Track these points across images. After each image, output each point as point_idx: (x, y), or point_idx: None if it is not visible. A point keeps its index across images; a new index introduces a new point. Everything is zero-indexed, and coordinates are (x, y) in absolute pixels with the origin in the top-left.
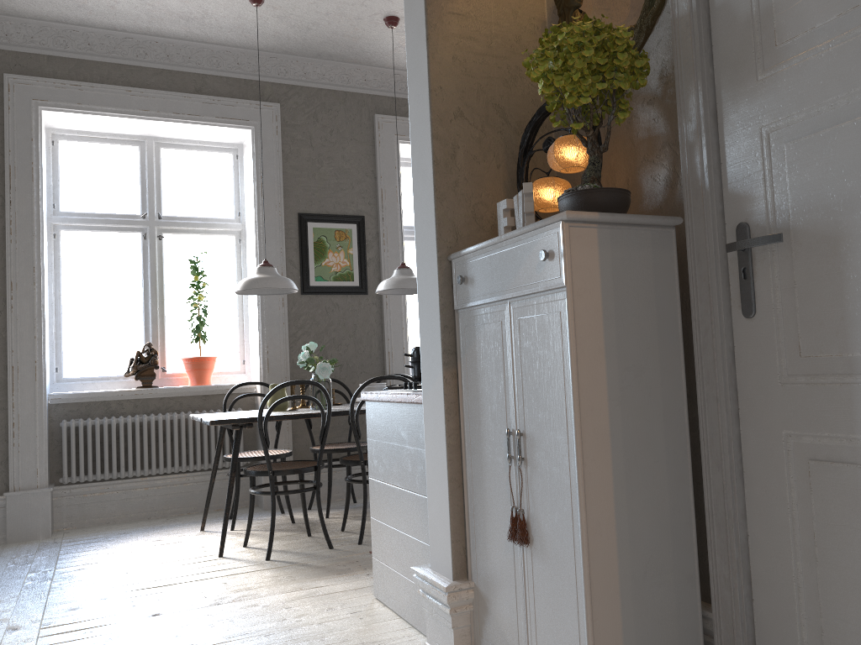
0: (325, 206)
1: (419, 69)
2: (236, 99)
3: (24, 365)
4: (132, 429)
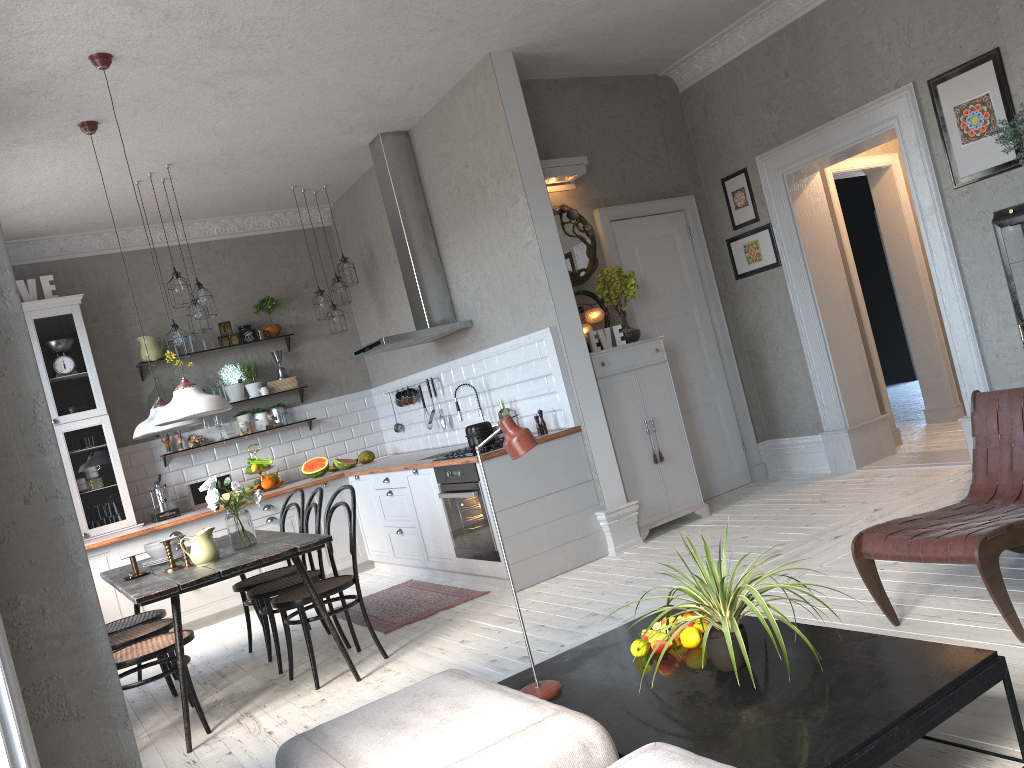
0: None
1: (557, 261)
2: None
3: None
4: None
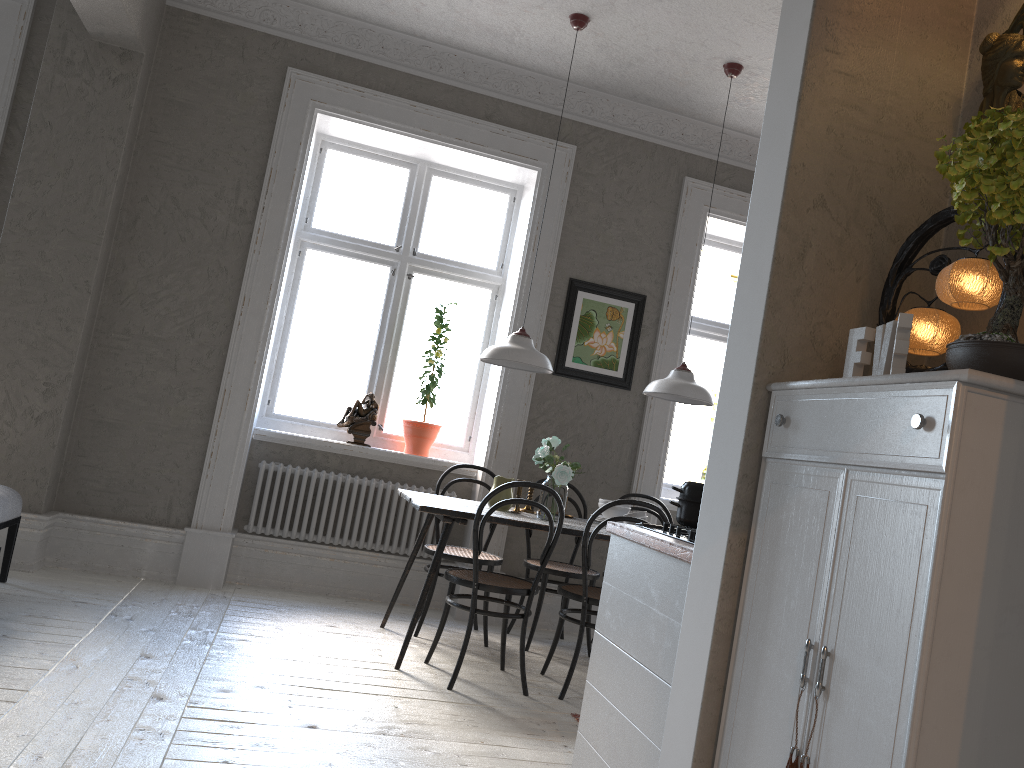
0: (603, 275)
1: (780, 137)
2: (528, 133)
3: (237, 391)
4: (332, 488)
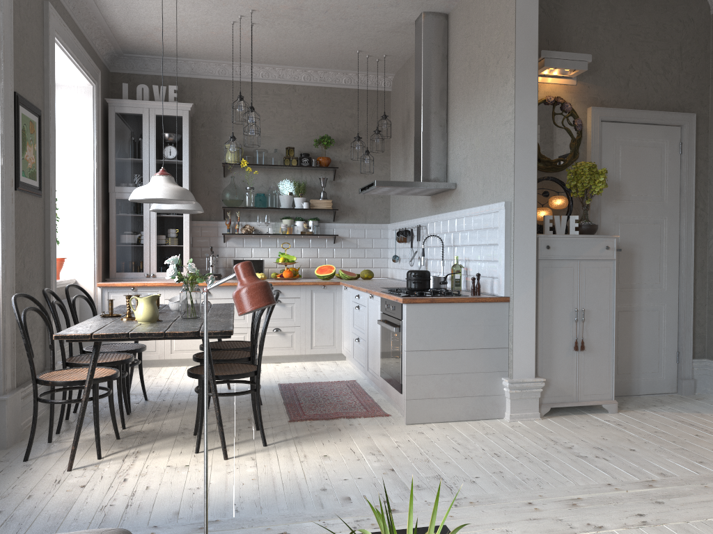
0: (25, 90)
1: (529, 143)
2: None
3: None
4: None
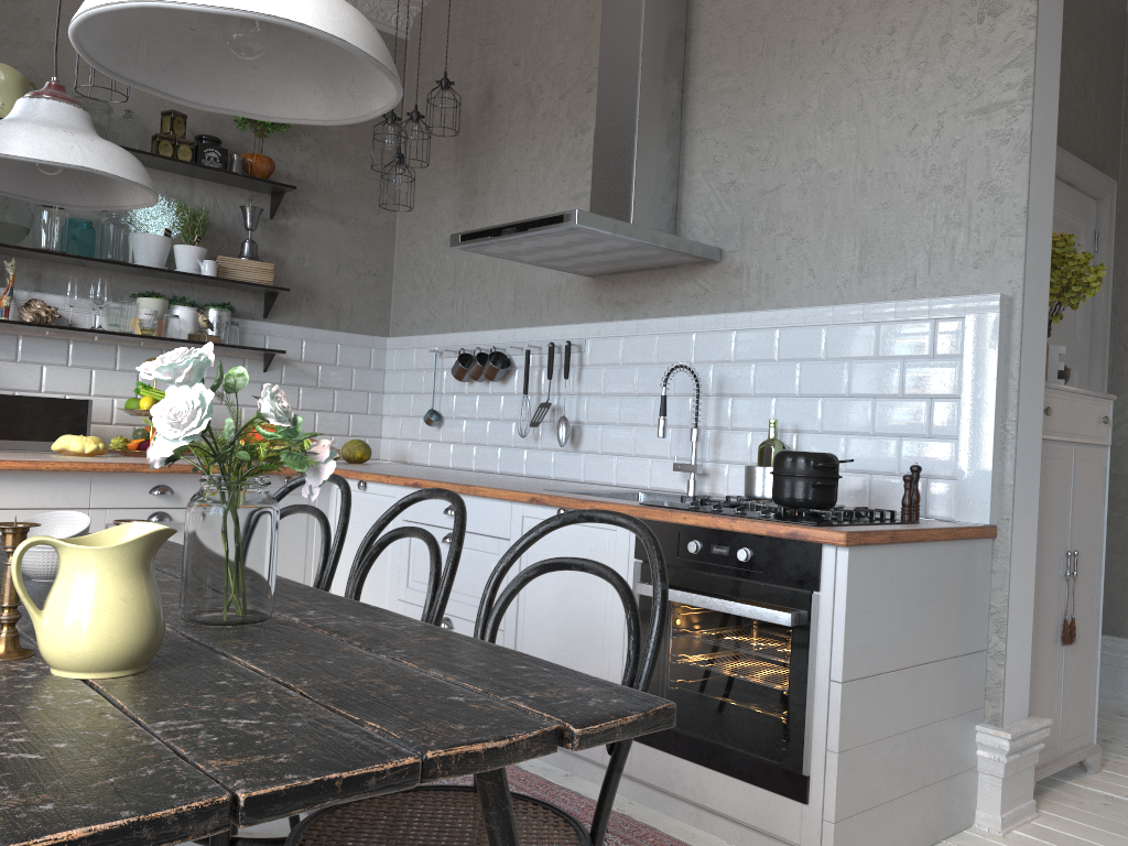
0: None
1: (1046, 165)
2: None
3: None
4: None
